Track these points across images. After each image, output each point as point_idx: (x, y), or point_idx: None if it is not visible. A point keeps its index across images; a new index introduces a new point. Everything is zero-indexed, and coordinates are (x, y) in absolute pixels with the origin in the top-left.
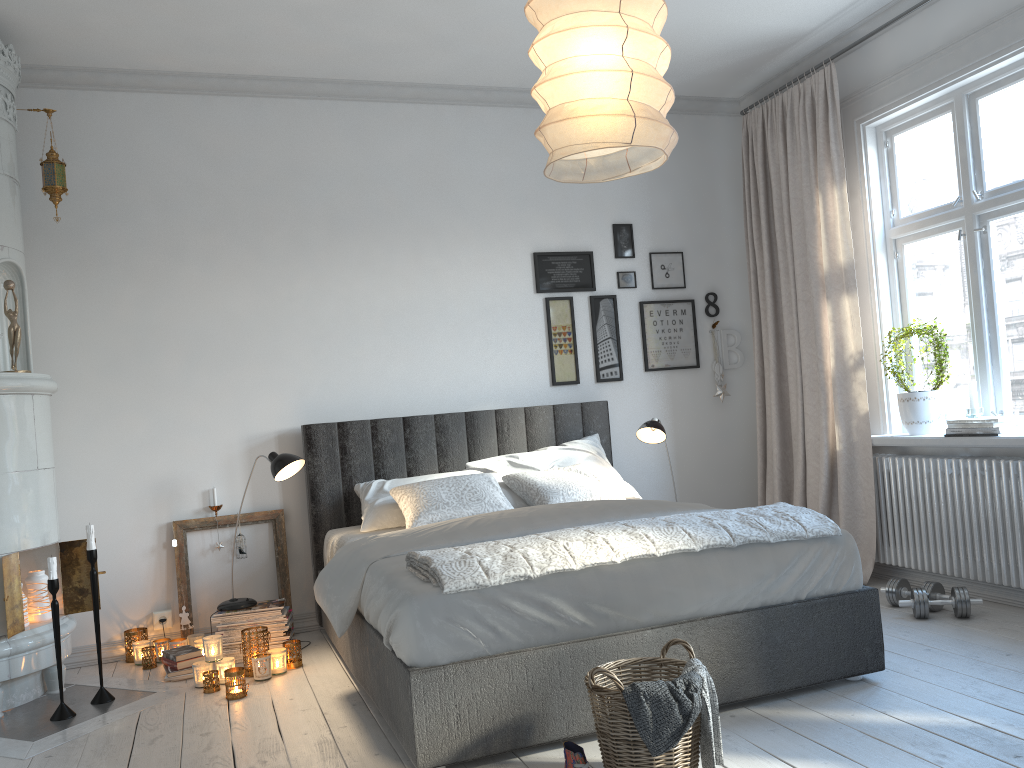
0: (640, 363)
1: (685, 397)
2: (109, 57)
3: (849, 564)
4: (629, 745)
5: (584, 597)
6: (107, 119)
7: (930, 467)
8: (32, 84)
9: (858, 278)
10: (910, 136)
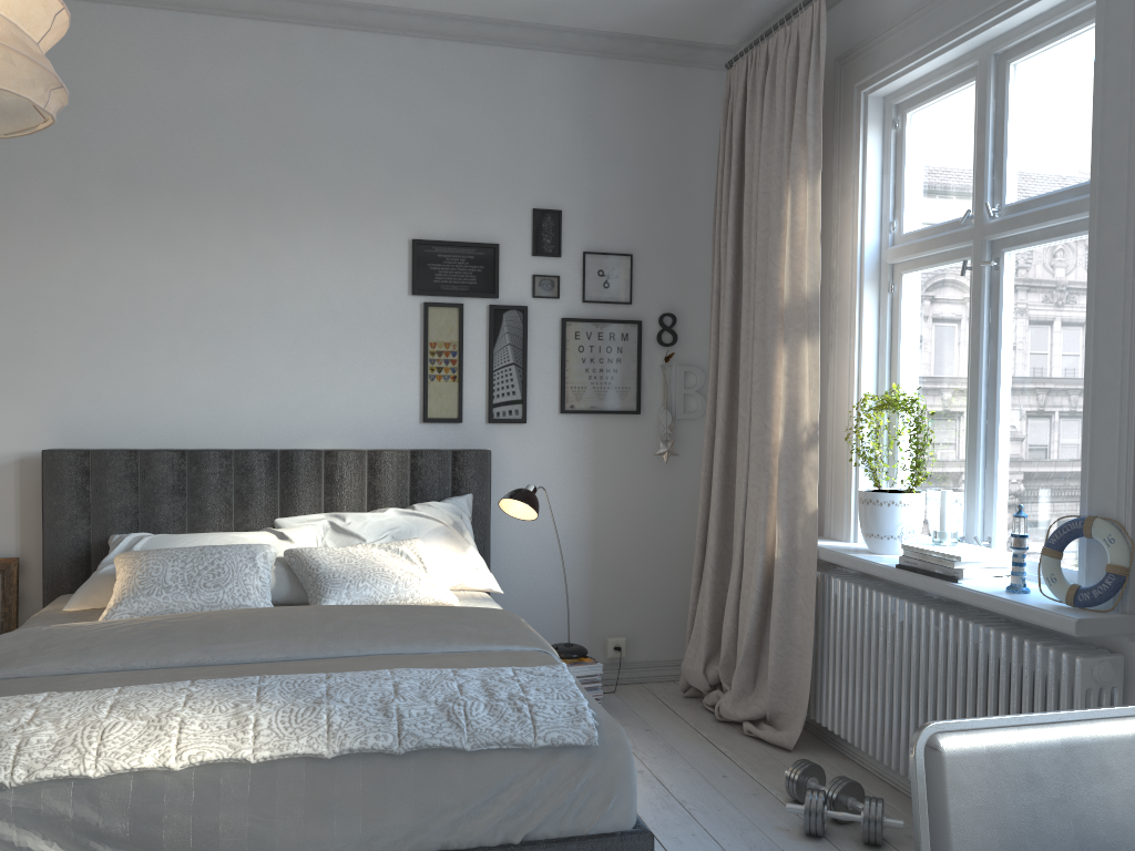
0: (554, 401)
1: (615, 452)
2: None
3: (609, 792)
4: None
5: (93, 826)
6: None
7: (880, 606)
8: None
9: (839, 315)
10: (926, 114)
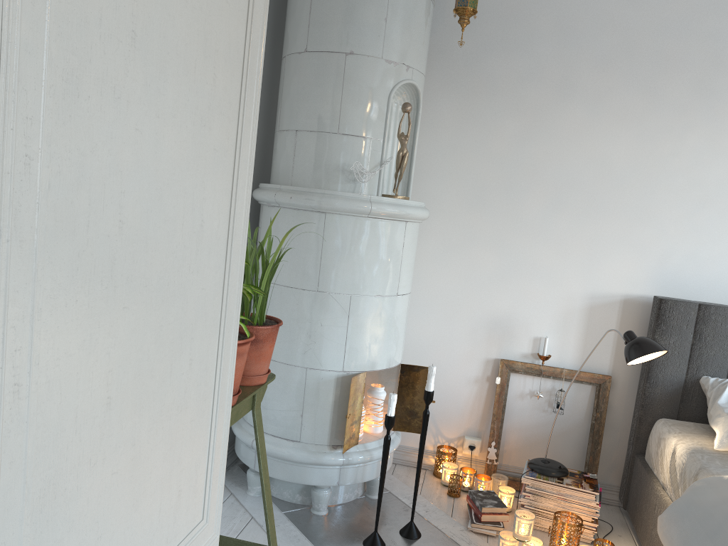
0: None
1: None
2: None
3: None
4: None
5: None
6: None
7: None
8: None
9: None
10: None
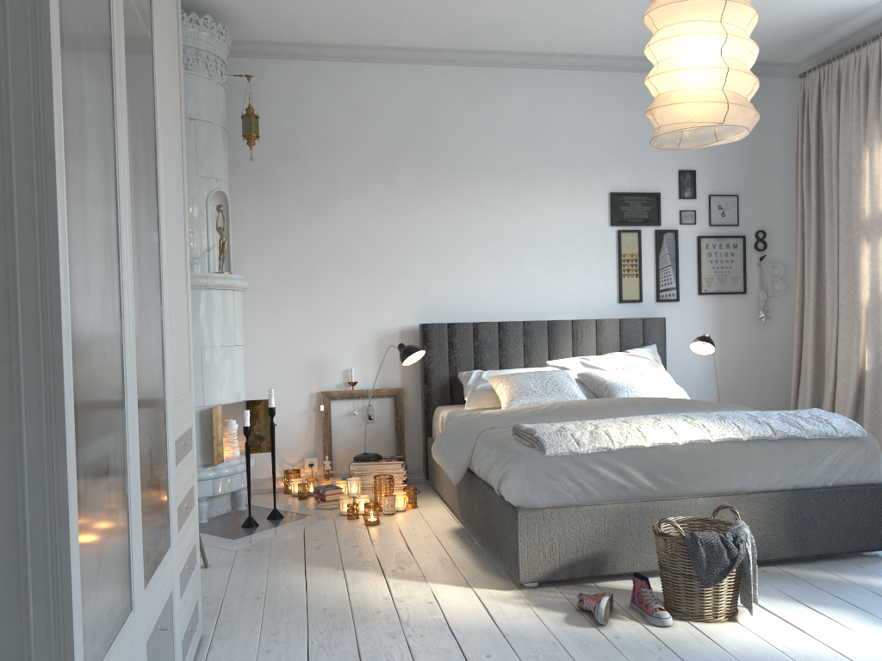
0: (694, 287)
1: (731, 318)
2: (292, 34)
3: (871, 461)
4: (685, 578)
5: (652, 468)
6: (286, 81)
7: None
8: (234, 54)
9: None
10: None
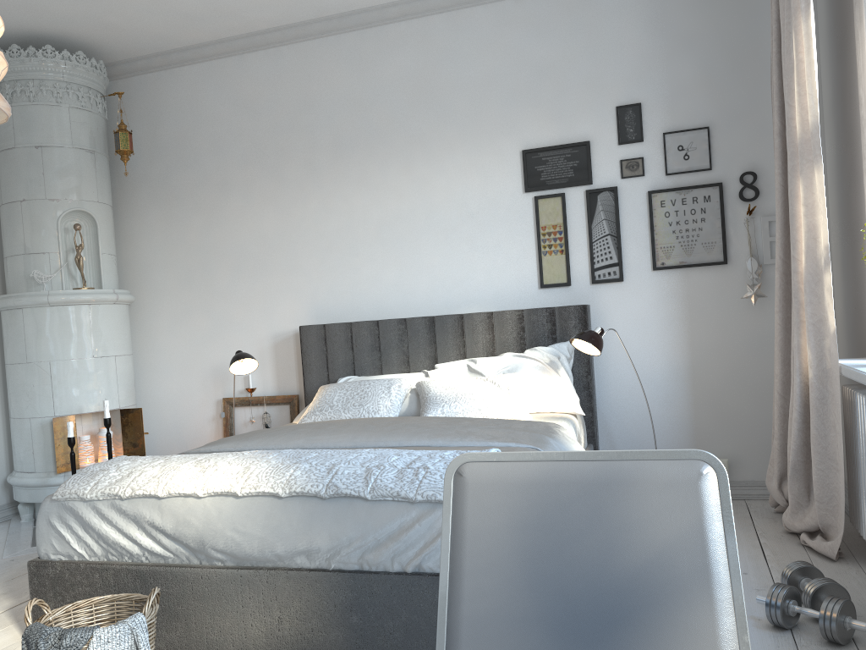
0: (647, 261)
1: (707, 299)
2: (159, 42)
3: None
4: None
5: (156, 525)
6: (180, 89)
7: None
8: (135, 73)
9: None
10: None
